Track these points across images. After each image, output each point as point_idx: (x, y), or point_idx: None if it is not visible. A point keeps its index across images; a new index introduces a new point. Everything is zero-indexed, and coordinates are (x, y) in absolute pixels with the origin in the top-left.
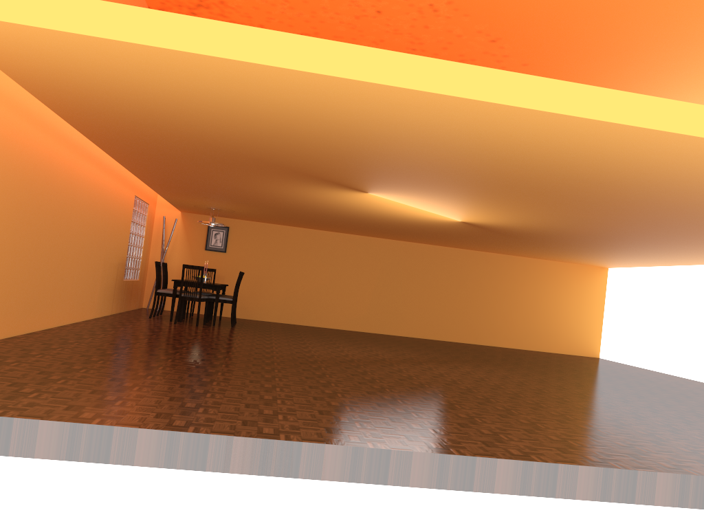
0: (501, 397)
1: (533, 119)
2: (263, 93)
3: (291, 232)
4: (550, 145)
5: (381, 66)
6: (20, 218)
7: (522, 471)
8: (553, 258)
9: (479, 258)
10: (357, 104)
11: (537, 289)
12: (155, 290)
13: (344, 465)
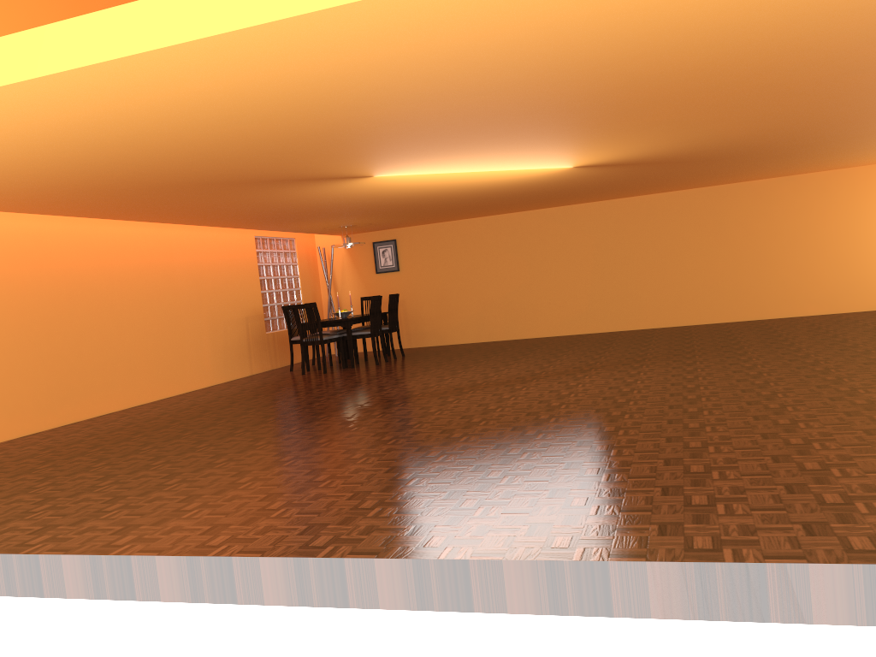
0: (501, 429)
1: (138, 72)
2: None
3: (468, 227)
4: (269, 82)
5: None
6: (1, 314)
7: (188, 571)
8: (858, 163)
9: (740, 193)
10: None
11: (851, 216)
12: (289, 339)
13: None
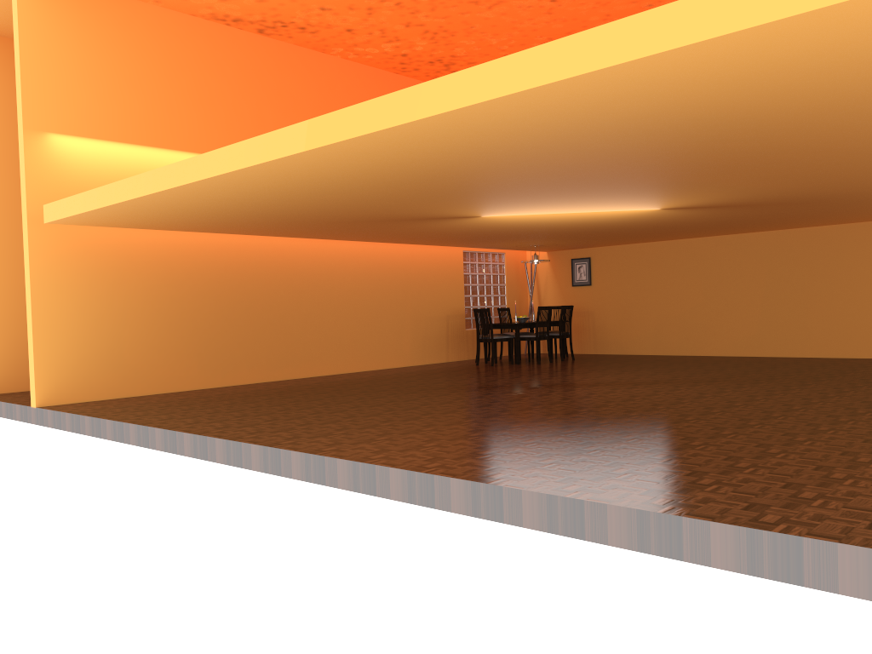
0: (494, 410)
1: (231, 180)
2: (168, 208)
3: (652, 249)
4: (307, 180)
5: (148, 182)
6: (251, 301)
7: (226, 447)
8: None
9: None
10: (192, 199)
11: None
12: (476, 336)
13: (162, 440)
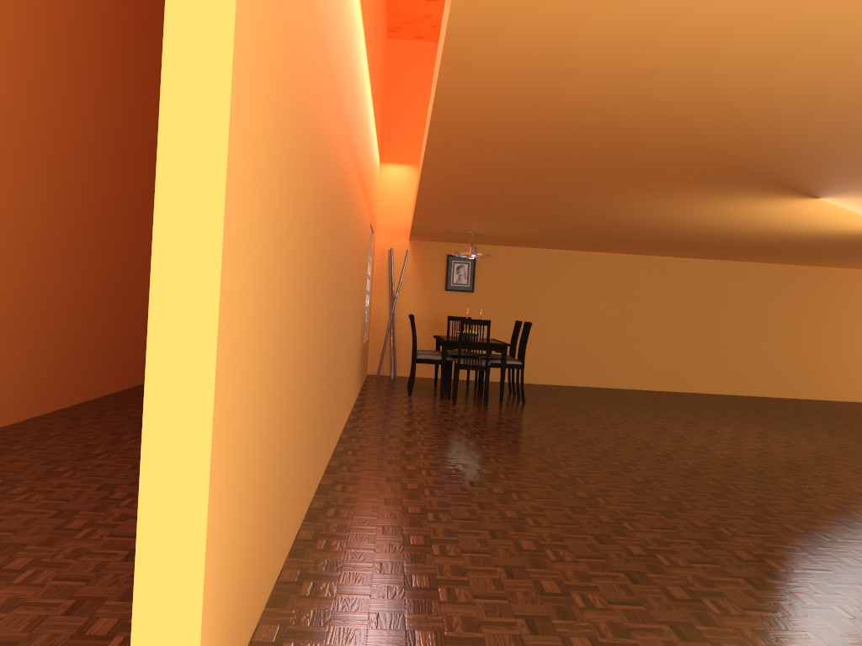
0: None
1: None
2: None
3: (560, 258)
4: None
5: None
6: (334, 280)
7: None
8: None
9: (829, 278)
10: None
11: None
12: (414, 356)
13: None
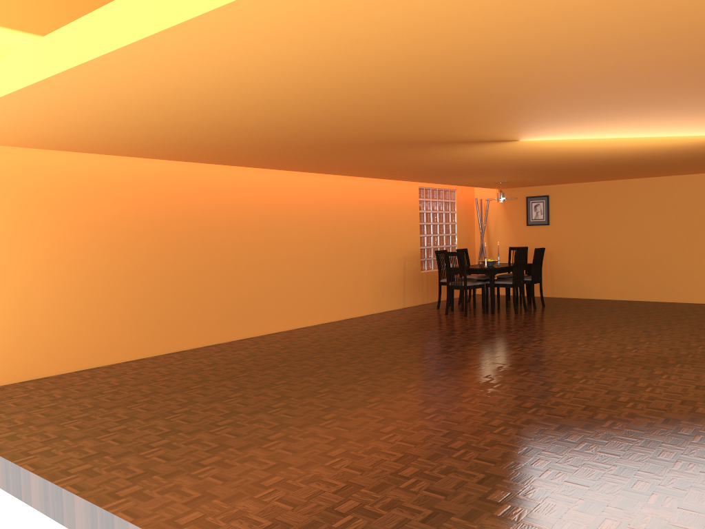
0: (628, 439)
1: (228, 32)
2: (94, 110)
3: (623, 187)
4: (374, 40)
5: (57, 51)
6: (199, 245)
7: None
8: None
9: None
10: (138, 90)
11: None
12: (438, 280)
13: (87, 521)
